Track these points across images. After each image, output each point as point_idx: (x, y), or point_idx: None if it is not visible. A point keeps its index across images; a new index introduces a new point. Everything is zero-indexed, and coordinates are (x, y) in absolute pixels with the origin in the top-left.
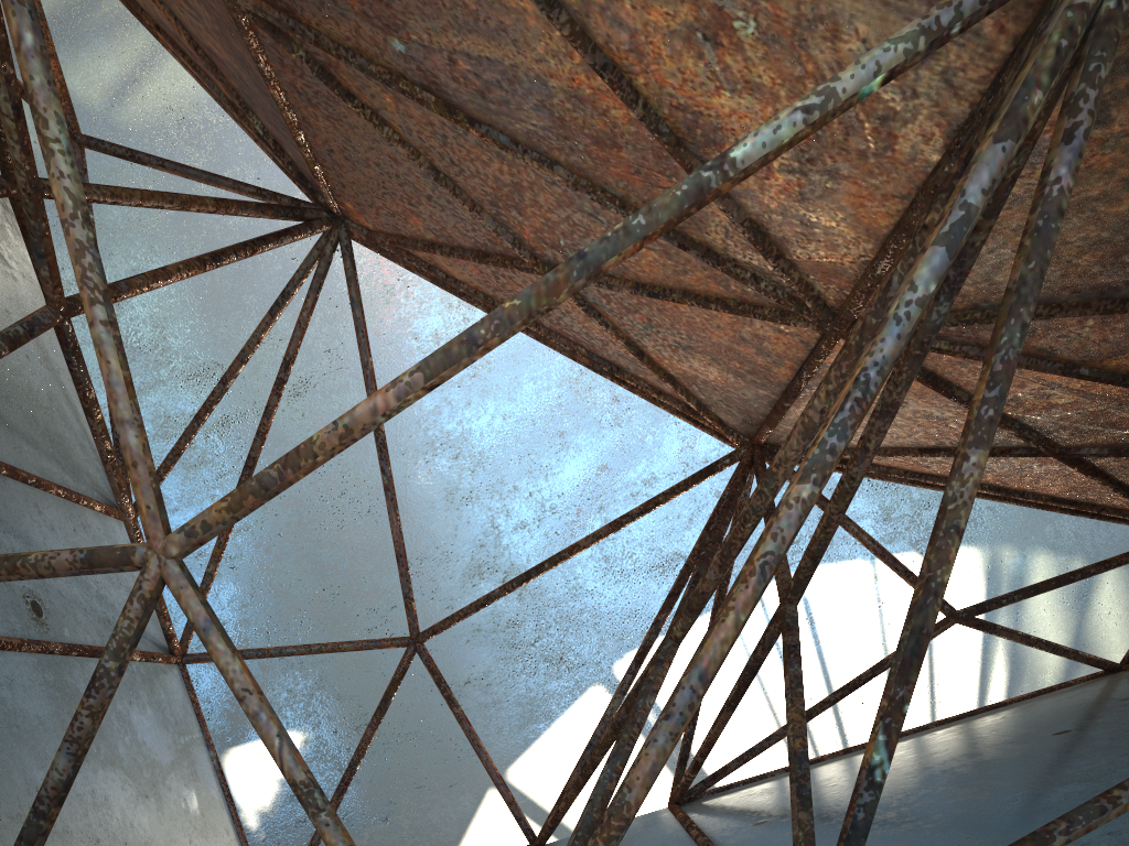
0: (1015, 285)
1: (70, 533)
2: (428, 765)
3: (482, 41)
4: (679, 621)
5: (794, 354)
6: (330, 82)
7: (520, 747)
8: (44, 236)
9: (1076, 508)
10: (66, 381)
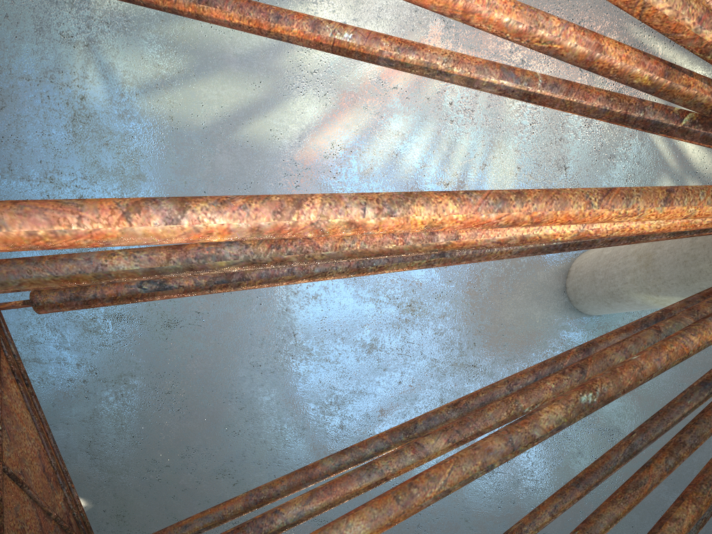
0: None
1: None
2: None
3: None
4: None
5: None
6: None
7: None
8: None
9: None
10: None
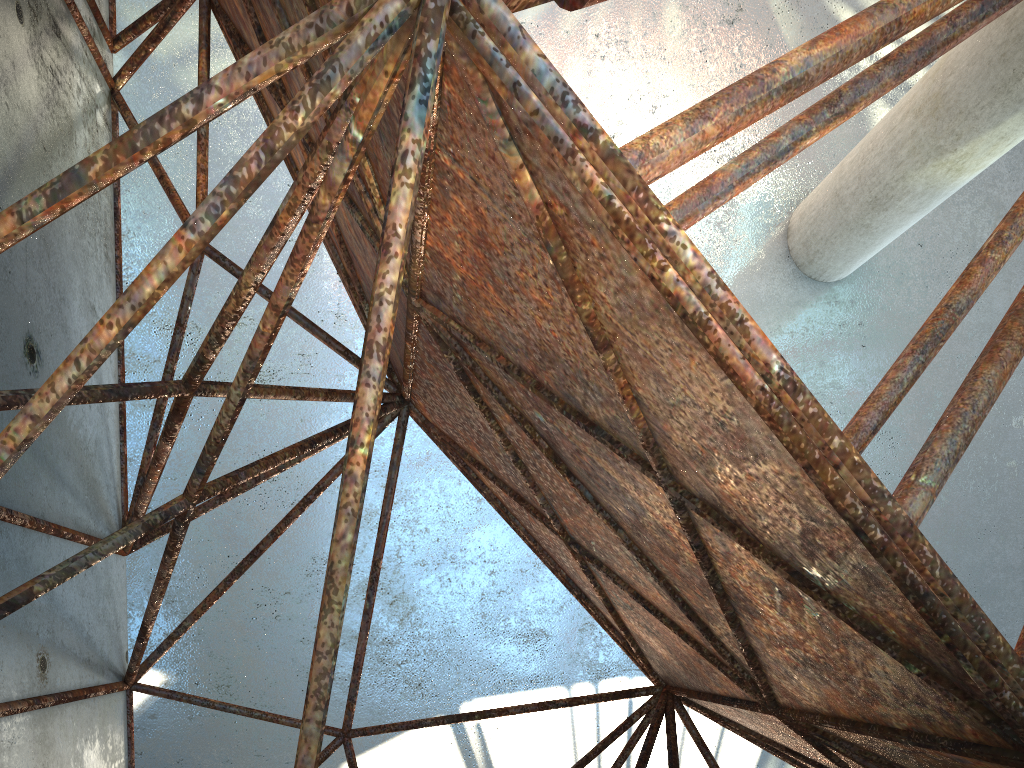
0: None
1: (81, 579)
2: (273, 738)
3: (611, 467)
4: None
5: (733, 691)
6: (465, 380)
7: (360, 748)
8: (212, 464)
9: None
10: (111, 423)
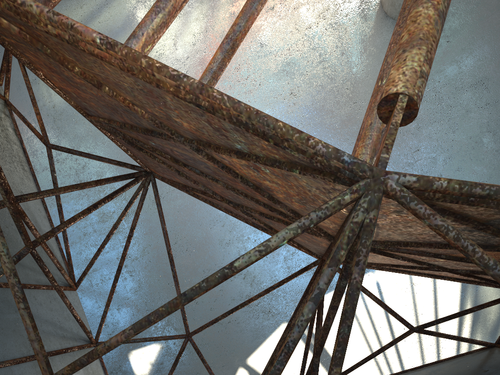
0: (344, 312)
1: (48, 304)
2: (213, 357)
3: (180, 149)
4: (269, 366)
5: (325, 242)
6: (132, 145)
7: (252, 349)
8: (21, 226)
9: (468, 282)
10: None
